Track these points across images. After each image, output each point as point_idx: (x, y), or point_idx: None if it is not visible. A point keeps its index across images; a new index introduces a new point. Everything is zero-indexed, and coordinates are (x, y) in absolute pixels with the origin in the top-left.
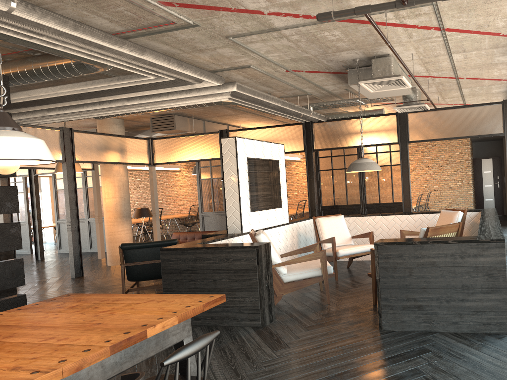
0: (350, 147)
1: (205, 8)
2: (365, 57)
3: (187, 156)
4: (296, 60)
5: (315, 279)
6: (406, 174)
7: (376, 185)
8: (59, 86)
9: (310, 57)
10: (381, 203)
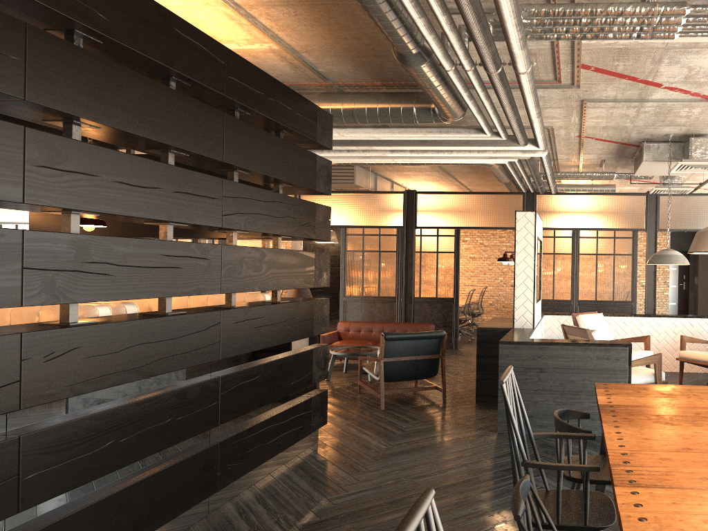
0: (584, 229)
1: (613, 75)
2: (681, 134)
3: (352, 220)
4: (607, 128)
5: None
6: (652, 269)
7: (593, 278)
8: (349, 129)
9: (628, 127)
10: (598, 300)
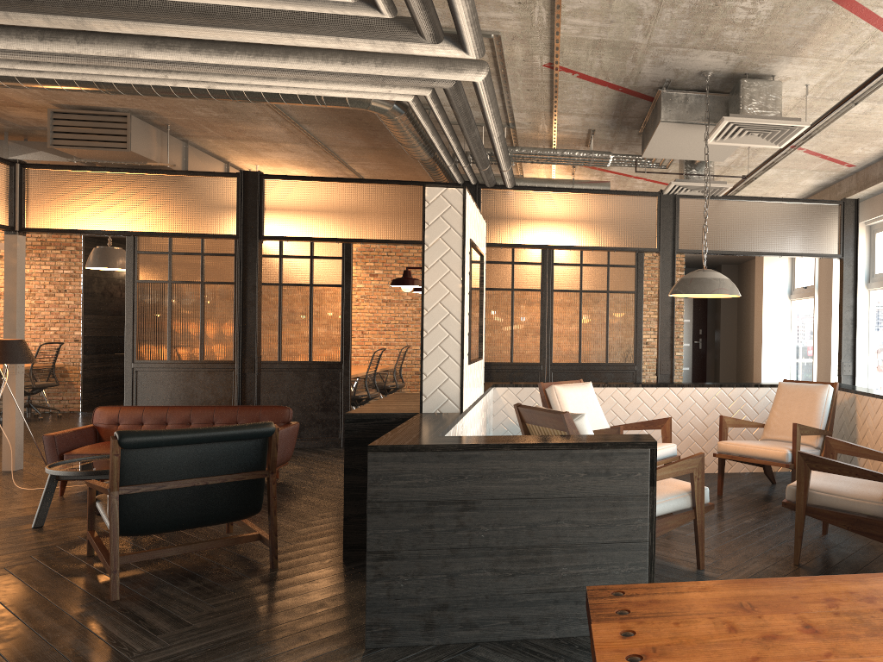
0: (561, 247)
1: None
2: (726, 72)
3: (135, 221)
4: (601, 46)
5: (681, 516)
6: (668, 312)
7: (575, 328)
8: None
9: (638, 46)
10: (583, 363)
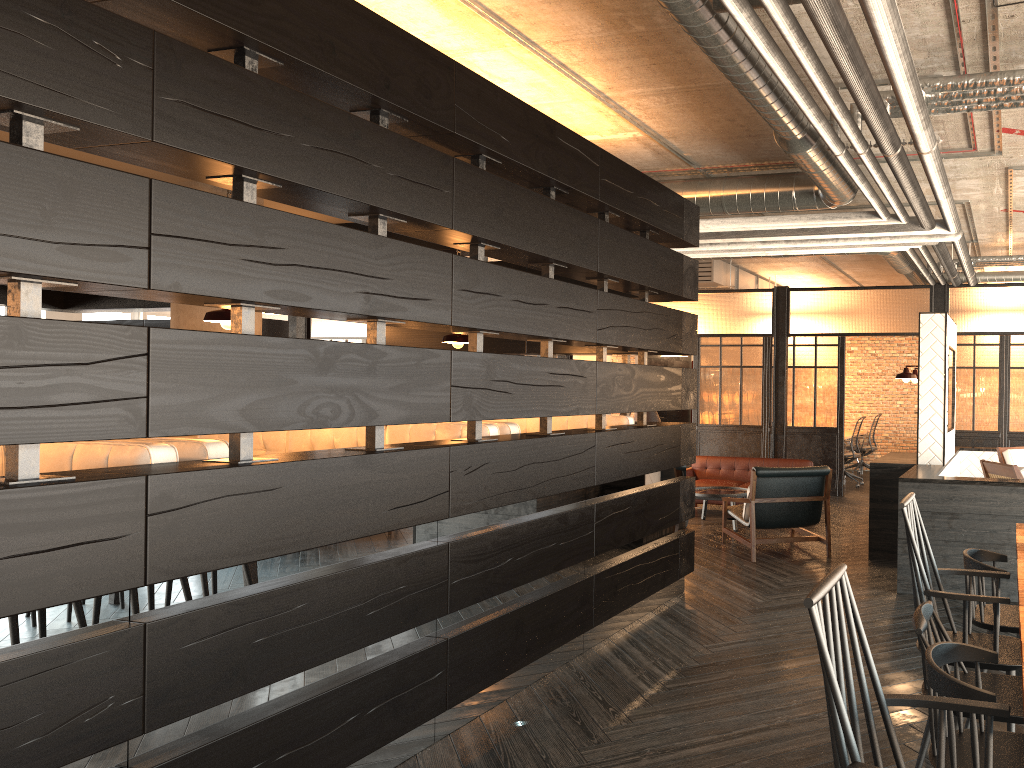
0: (1016, 333)
1: None
2: None
3: (708, 327)
4: None
5: None
6: None
7: None
8: (715, 219)
9: None
10: None
